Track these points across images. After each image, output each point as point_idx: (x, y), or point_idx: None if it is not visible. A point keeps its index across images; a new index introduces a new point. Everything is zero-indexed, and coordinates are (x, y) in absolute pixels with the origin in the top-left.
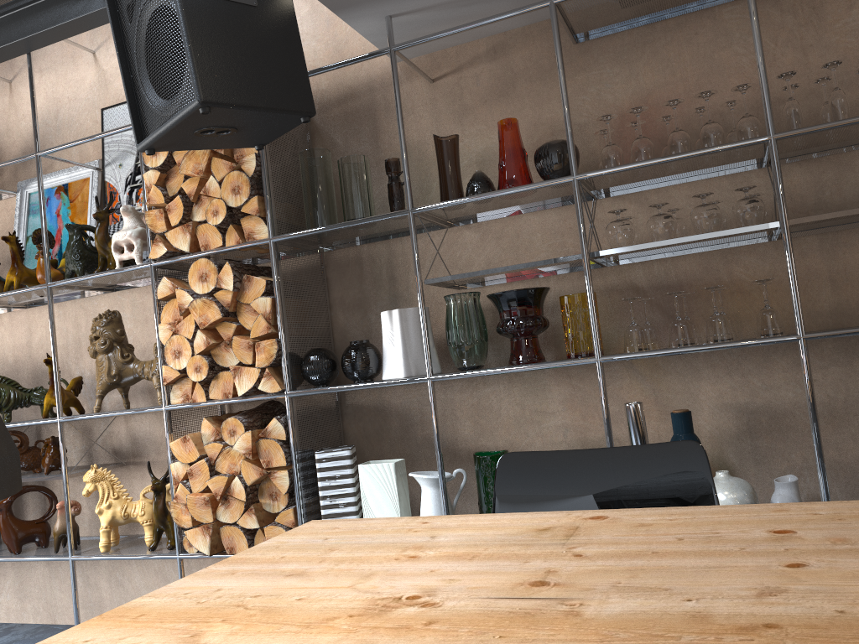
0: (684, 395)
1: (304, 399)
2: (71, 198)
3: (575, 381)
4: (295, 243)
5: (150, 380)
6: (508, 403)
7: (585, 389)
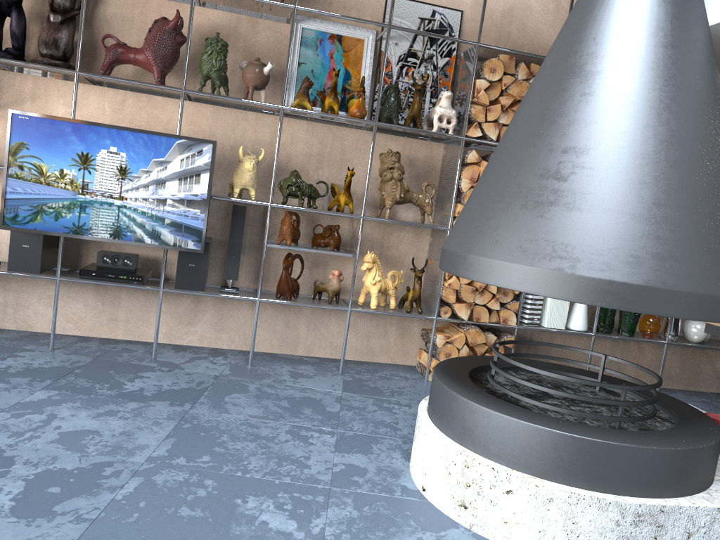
0: None
1: None
2: (345, 49)
3: None
4: None
5: (418, 205)
6: None
7: None
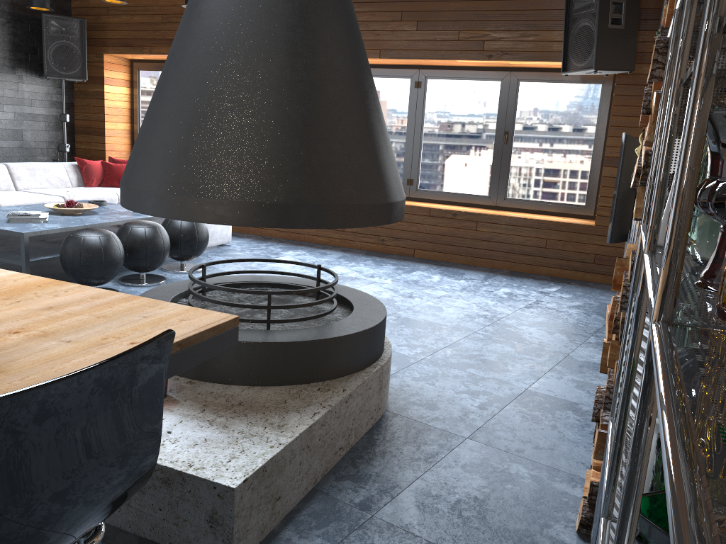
0: None
1: None
2: None
3: None
4: None
5: None
6: None
7: None
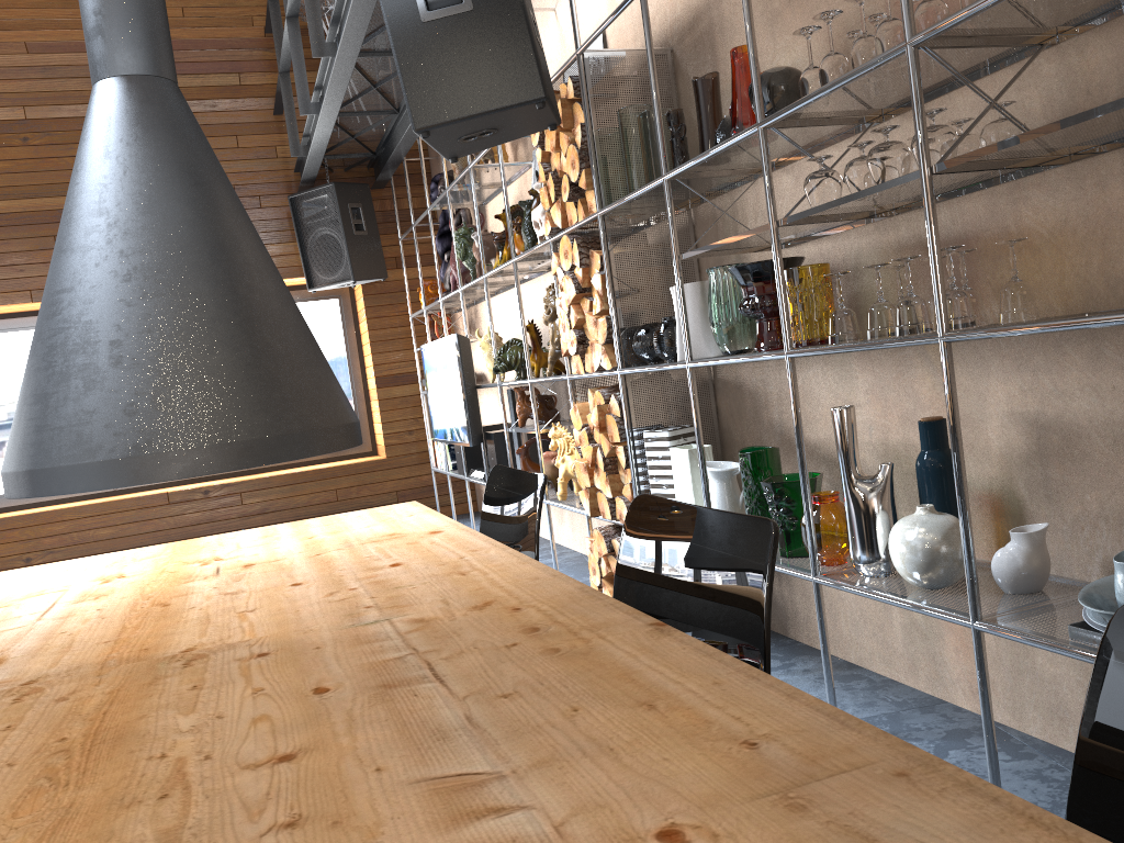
0: (972, 395)
1: (644, 376)
2: None
3: (876, 367)
4: (638, 209)
5: None
6: (825, 390)
7: (884, 378)
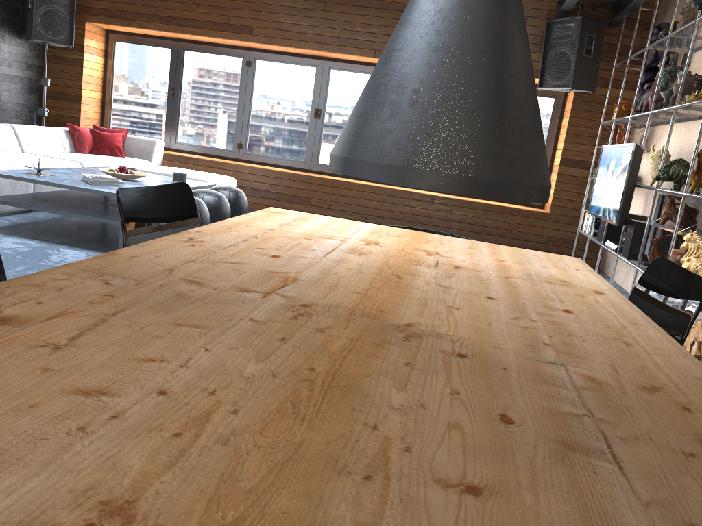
0: None
1: None
2: None
3: None
4: None
5: None
6: None
7: None
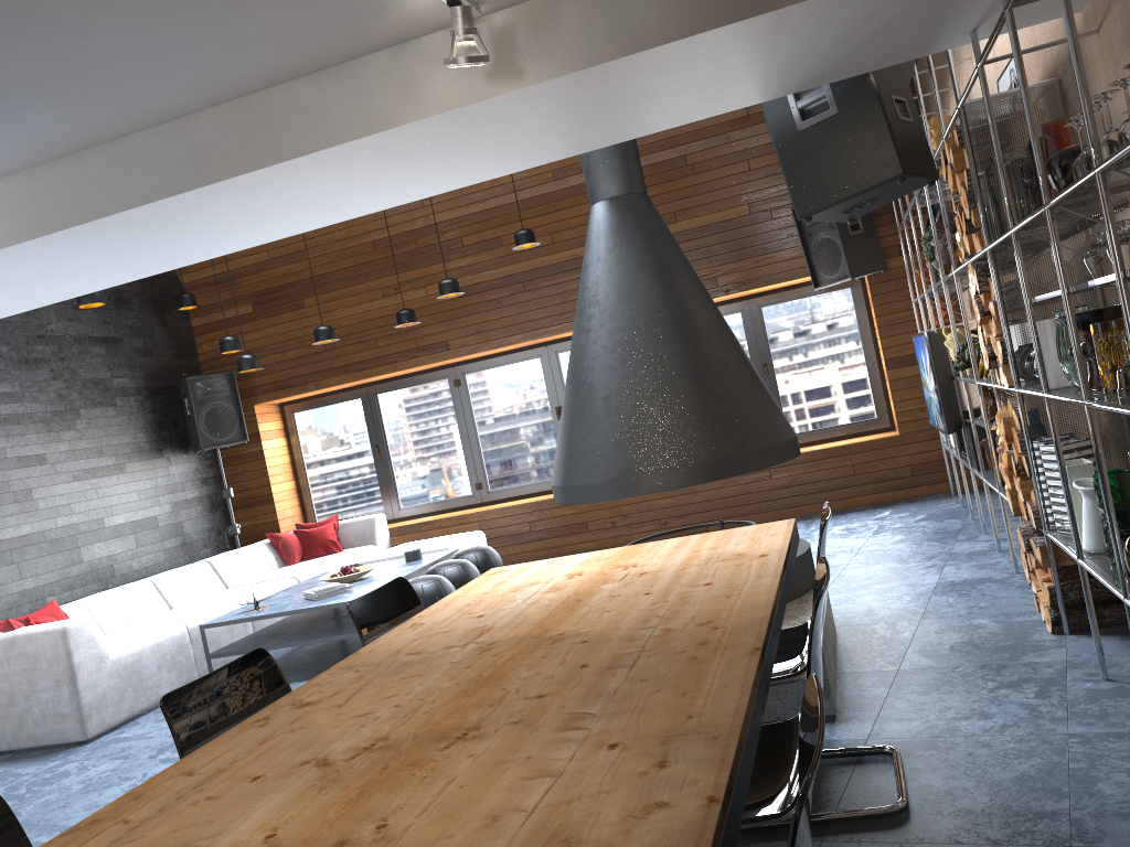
0: None
1: None
2: None
3: None
4: (1028, 238)
5: None
6: None
7: None
